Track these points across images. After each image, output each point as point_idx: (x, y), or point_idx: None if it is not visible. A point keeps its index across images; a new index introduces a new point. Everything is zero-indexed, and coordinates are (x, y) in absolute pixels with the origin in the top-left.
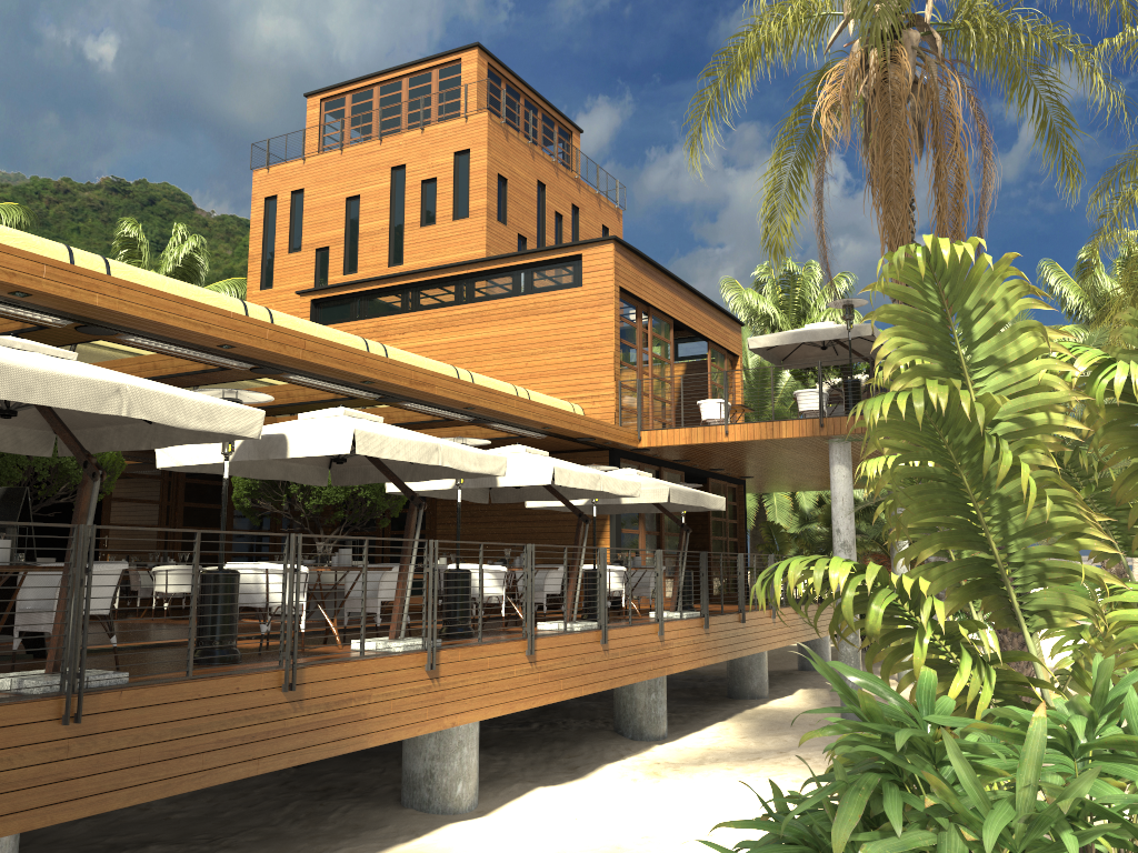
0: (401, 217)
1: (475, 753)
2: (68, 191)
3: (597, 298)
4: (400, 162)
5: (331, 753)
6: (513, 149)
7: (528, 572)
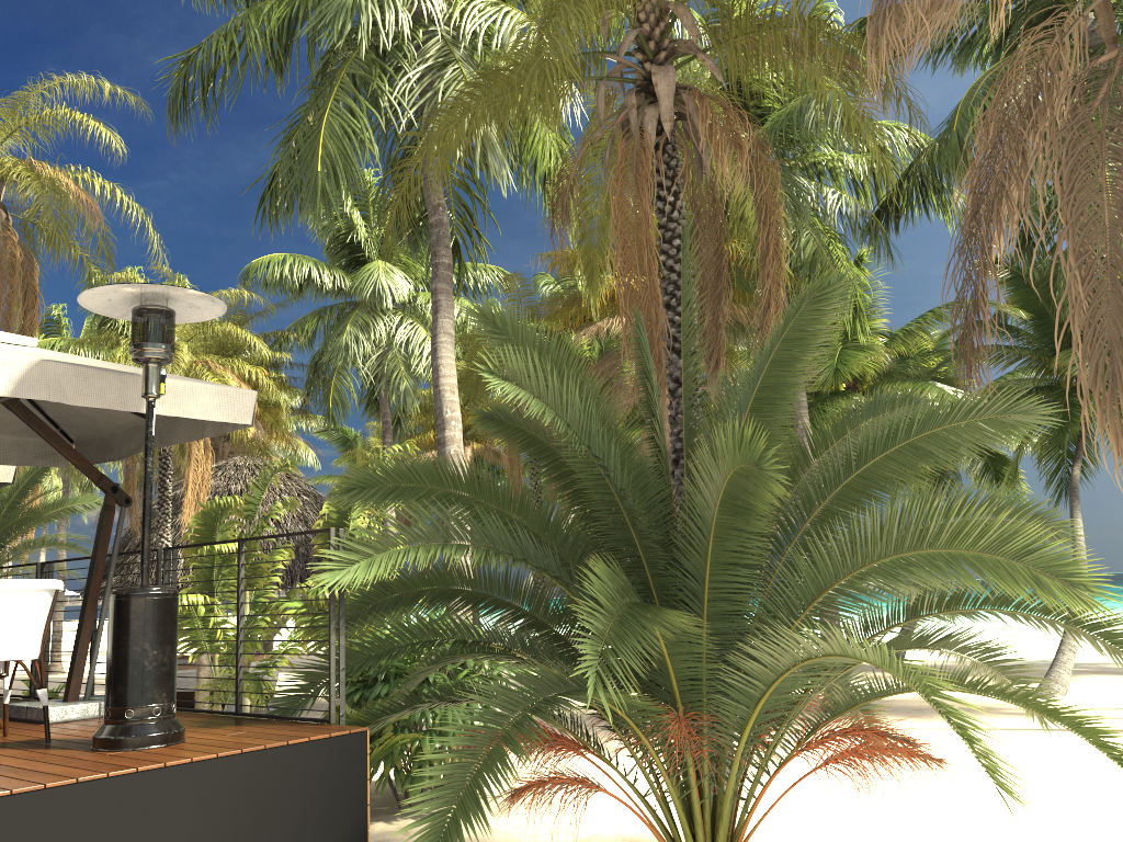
0: None
1: None
2: None
3: None
4: None
5: None
6: None
7: None
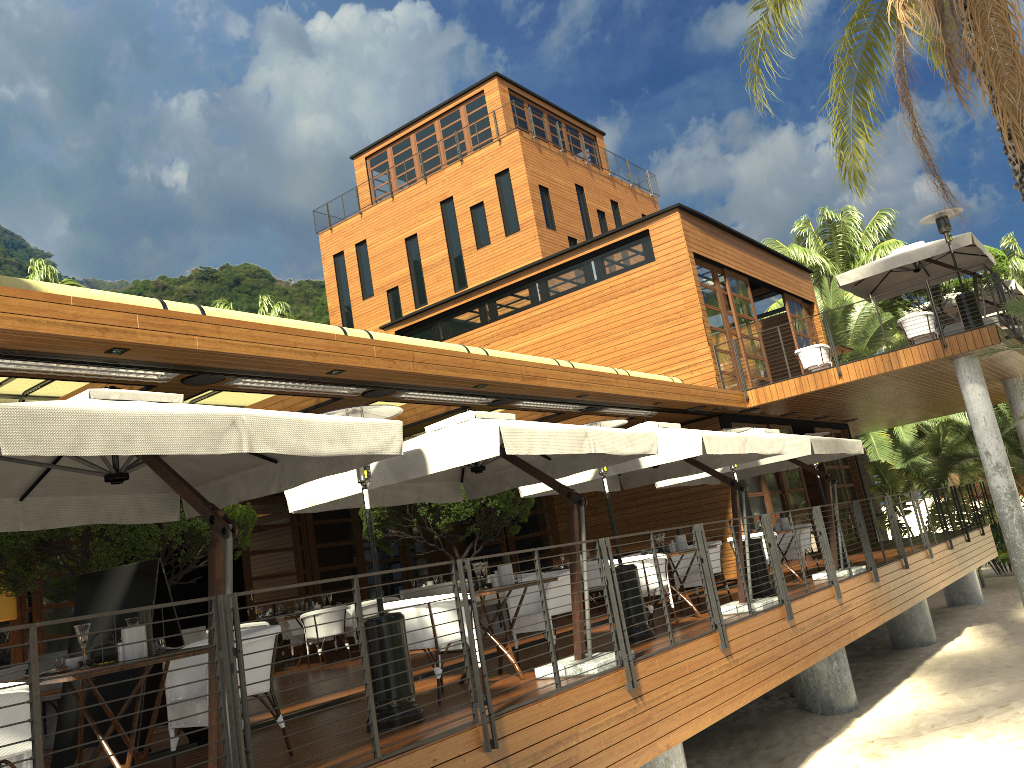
0: (458, 244)
1: None
2: (165, 287)
3: (673, 268)
4: (447, 195)
5: None
6: (548, 160)
7: (702, 555)
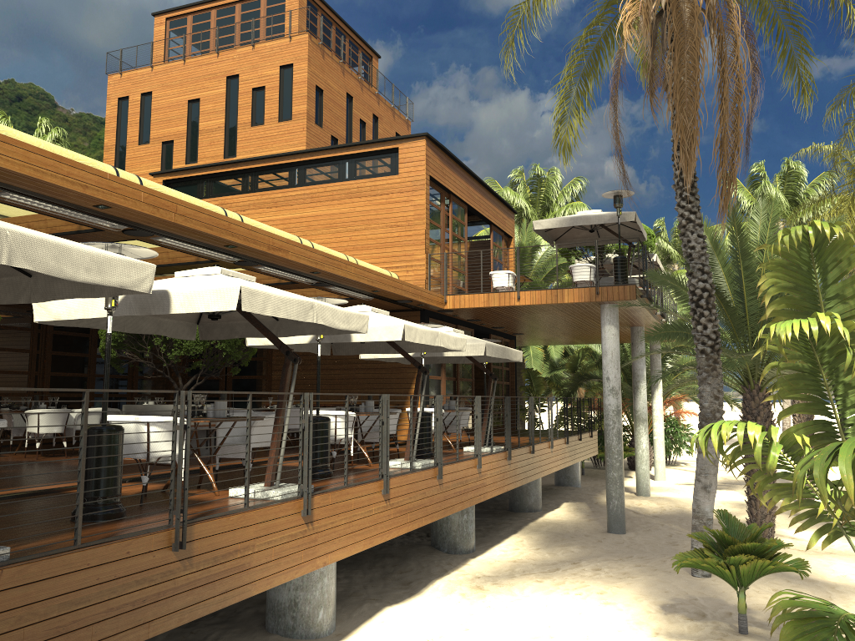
0: (235, 118)
1: (333, 582)
2: None
3: (411, 184)
4: (234, 73)
5: (219, 606)
6: (328, 66)
7: (384, 419)
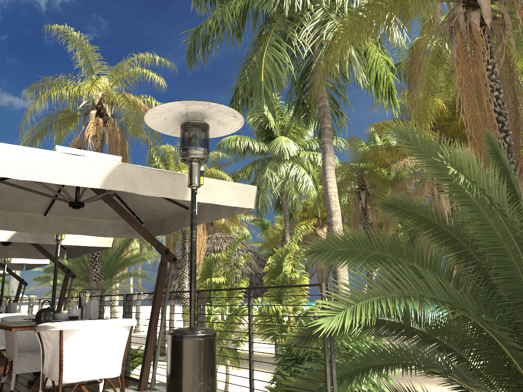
0: None
1: None
2: None
3: None
4: None
5: None
6: None
7: None
